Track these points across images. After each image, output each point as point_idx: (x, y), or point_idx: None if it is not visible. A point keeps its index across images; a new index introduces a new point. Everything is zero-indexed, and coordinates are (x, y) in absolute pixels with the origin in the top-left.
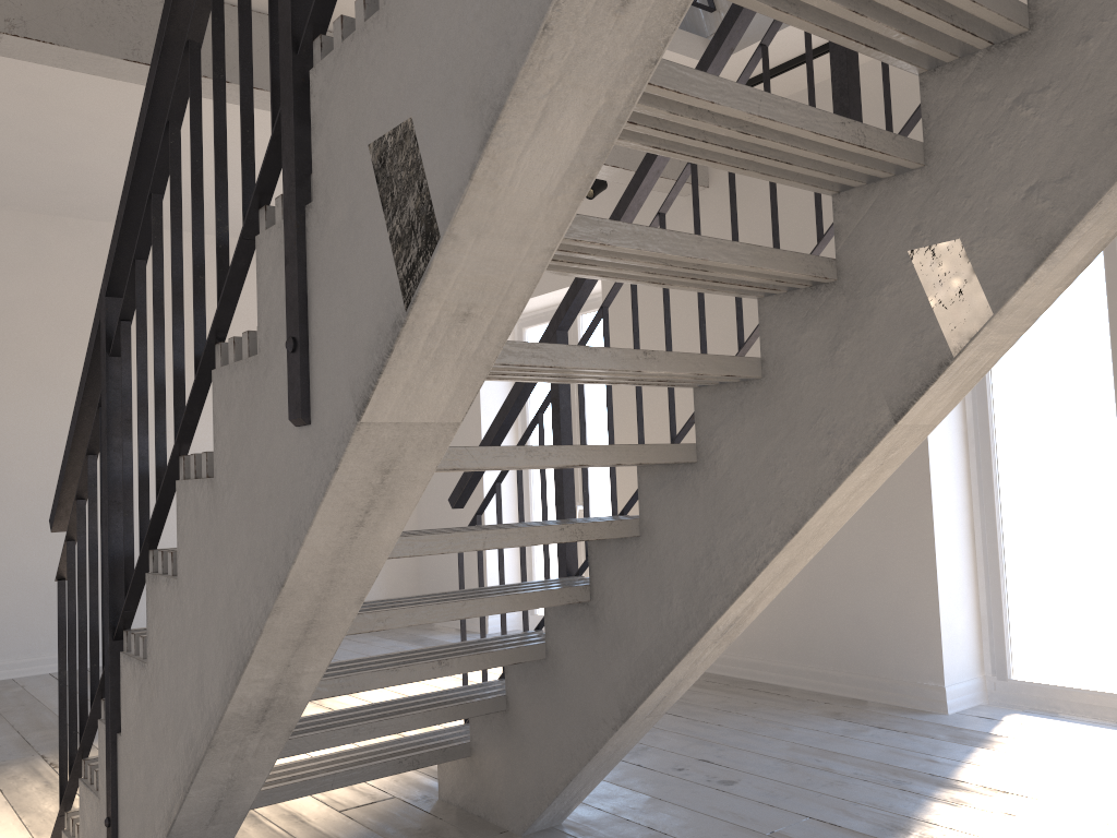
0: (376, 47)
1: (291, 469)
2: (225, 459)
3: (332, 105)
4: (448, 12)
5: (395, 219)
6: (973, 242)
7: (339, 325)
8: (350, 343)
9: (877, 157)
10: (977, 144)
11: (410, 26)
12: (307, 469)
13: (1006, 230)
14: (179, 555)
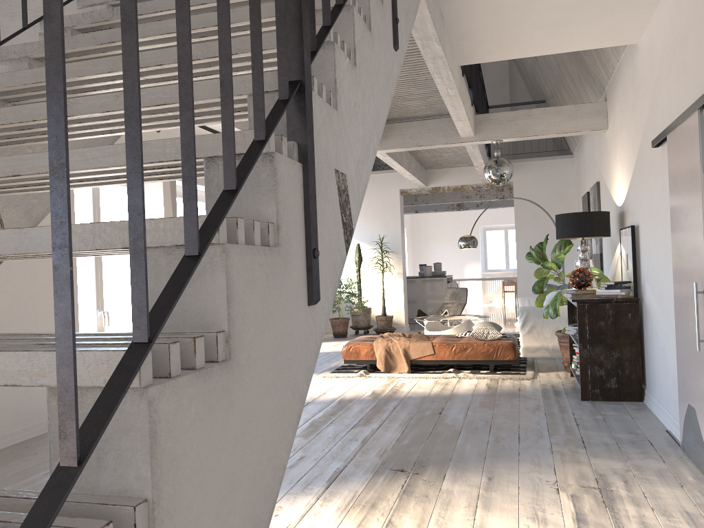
0: (336, 126)
1: (305, 334)
2: (247, 338)
3: (320, 126)
4: (353, 148)
5: (343, 213)
6: (4, 208)
7: (326, 250)
8: (330, 262)
9: (6, 146)
10: (7, 154)
11: (345, 136)
12: (313, 333)
13: (19, 207)
14: (162, 497)
